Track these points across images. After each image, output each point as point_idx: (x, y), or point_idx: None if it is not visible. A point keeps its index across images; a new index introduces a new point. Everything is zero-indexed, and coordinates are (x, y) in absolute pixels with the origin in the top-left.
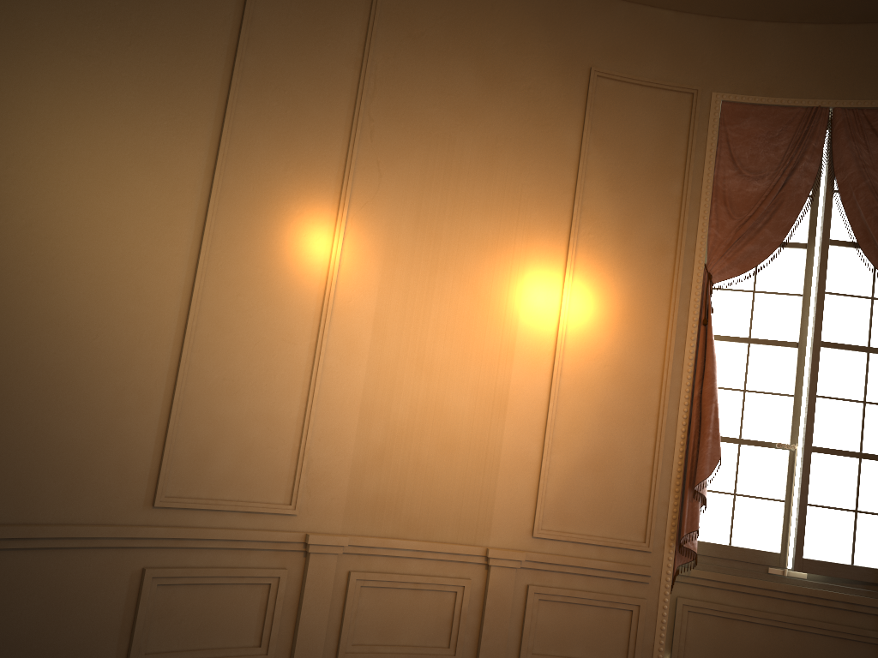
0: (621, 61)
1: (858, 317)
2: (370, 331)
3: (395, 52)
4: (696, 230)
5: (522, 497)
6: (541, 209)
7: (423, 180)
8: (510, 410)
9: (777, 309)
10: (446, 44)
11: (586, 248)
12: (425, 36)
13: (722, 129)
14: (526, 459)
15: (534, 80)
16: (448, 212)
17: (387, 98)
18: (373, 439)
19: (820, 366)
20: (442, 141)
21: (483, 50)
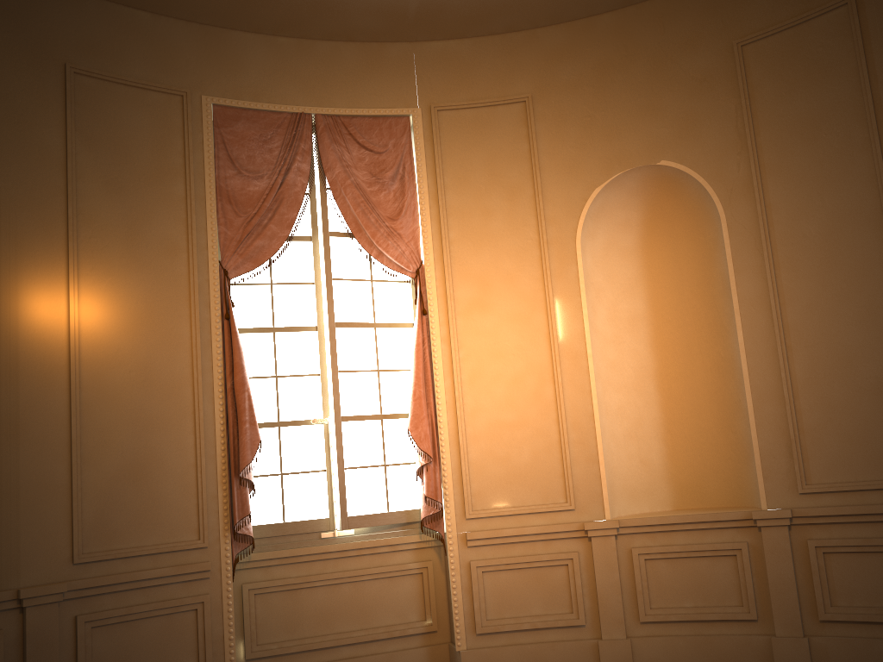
0: (100, 59)
1: (363, 298)
2: None
3: None
4: (206, 229)
5: (54, 525)
6: (29, 213)
7: None
8: (24, 434)
9: (294, 298)
10: None
11: (90, 252)
12: None
13: (217, 131)
14: (53, 483)
15: None
16: None
17: None
18: None
19: (338, 344)
20: None
21: None
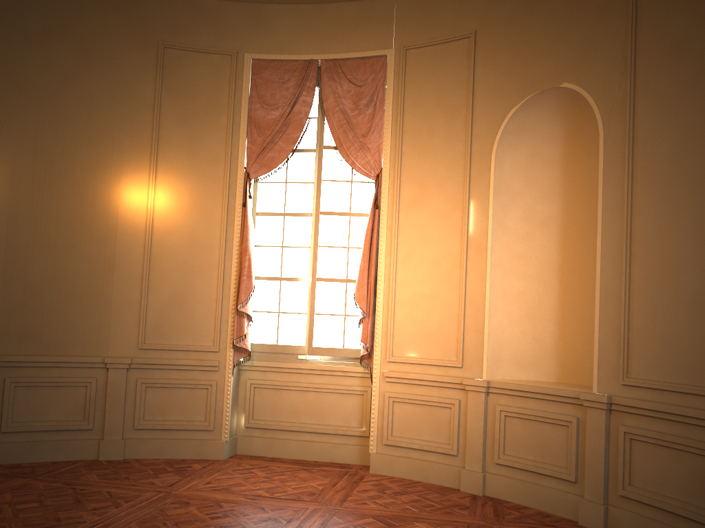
0: (181, 36)
1: (343, 194)
2: (5, 227)
3: (6, 43)
4: (239, 146)
5: (130, 324)
6: (130, 139)
7: (38, 126)
8: (117, 270)
9: (300, 193)
10: (46, 34)
11: (165, 162)
12: (29, 30)
13: (253, 78)
14: (131, 301)
15: (118, 53)
16: (59, 146)
17: (2, 74)
18: (15, 294)
19: (321, 227)
20: (50, 99)
21: (76, 35)
